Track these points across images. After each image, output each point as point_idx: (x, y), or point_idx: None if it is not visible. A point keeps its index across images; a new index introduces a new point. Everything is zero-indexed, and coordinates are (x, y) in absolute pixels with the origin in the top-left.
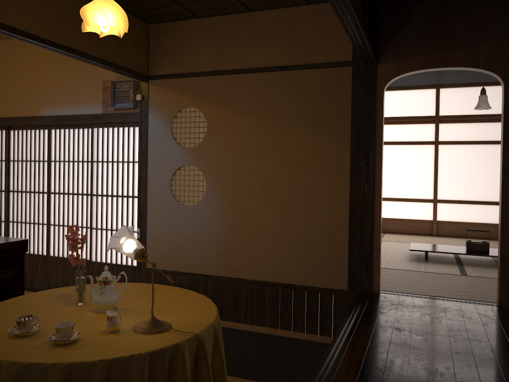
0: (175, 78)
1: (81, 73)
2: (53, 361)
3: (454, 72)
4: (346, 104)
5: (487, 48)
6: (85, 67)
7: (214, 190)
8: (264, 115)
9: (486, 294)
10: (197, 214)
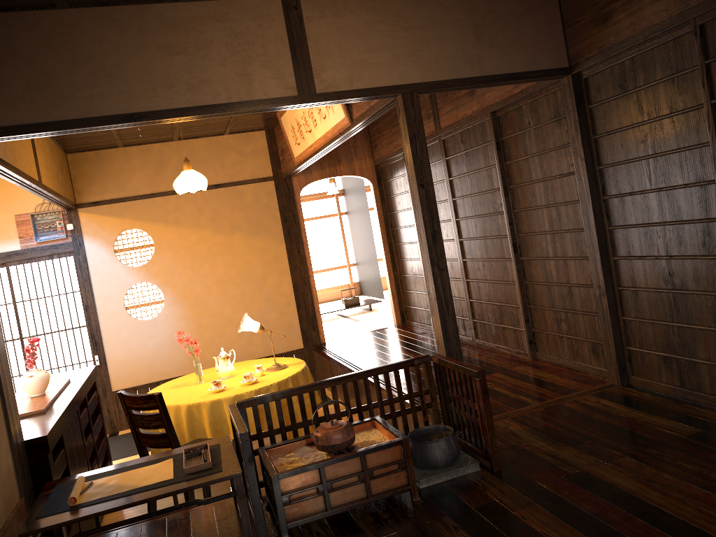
0: (110, 204)
1: None
2: (269, 384)
3: None
4: (275, 209)
5: (358, 162)
6: None
7: (173, 299)
8: (208, 226)
9: (384, 324)
10: (160, 325)
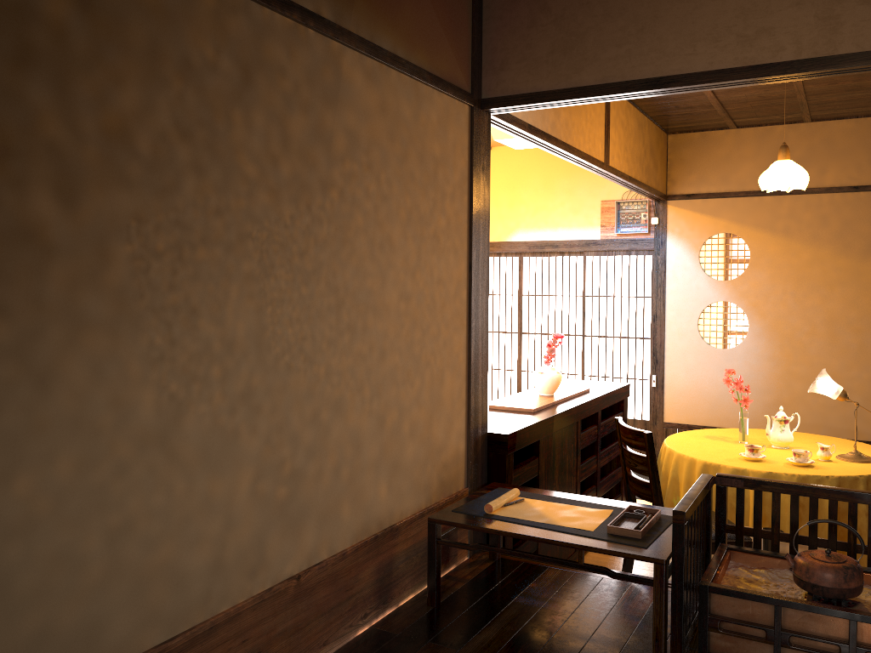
0: (705, 199)
1: (569, 191)
2: (825, 474)
3: None
4: None
5: None
6: (575, 184)
7: (760, 331)
8: (830, 243)
9: None
10: (736, 359)
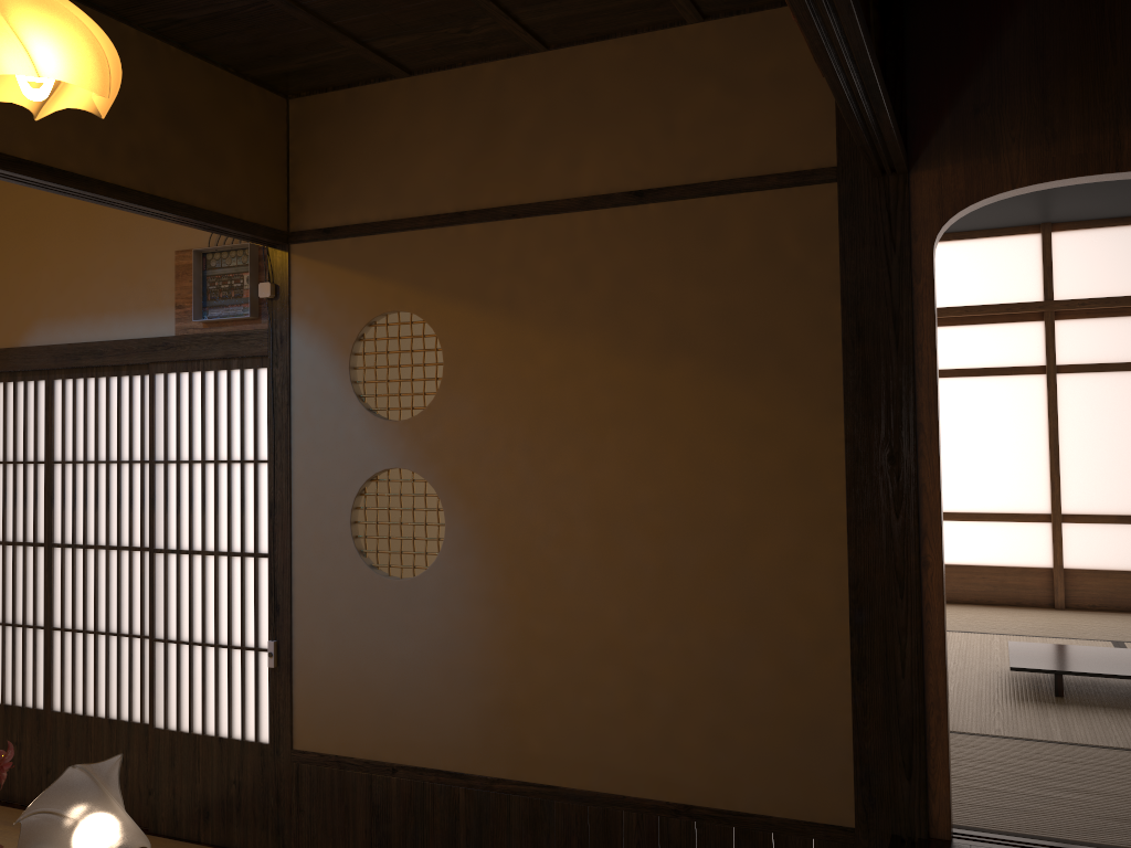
0: (358, 237)
1: (122, 234)
2: None
3: (1092, 191)
4: (826, 288)
5: None
6: (132, 217)
7: (468, 537)
8: (596, 326)
9: None
10: (424, 603)
